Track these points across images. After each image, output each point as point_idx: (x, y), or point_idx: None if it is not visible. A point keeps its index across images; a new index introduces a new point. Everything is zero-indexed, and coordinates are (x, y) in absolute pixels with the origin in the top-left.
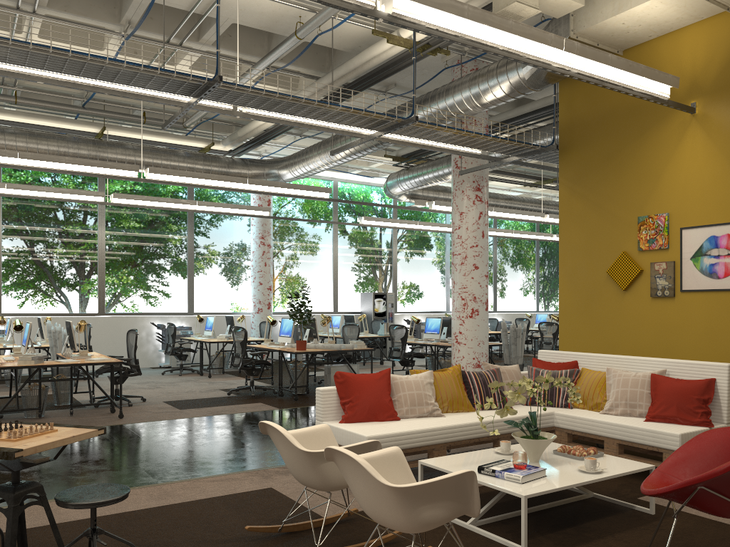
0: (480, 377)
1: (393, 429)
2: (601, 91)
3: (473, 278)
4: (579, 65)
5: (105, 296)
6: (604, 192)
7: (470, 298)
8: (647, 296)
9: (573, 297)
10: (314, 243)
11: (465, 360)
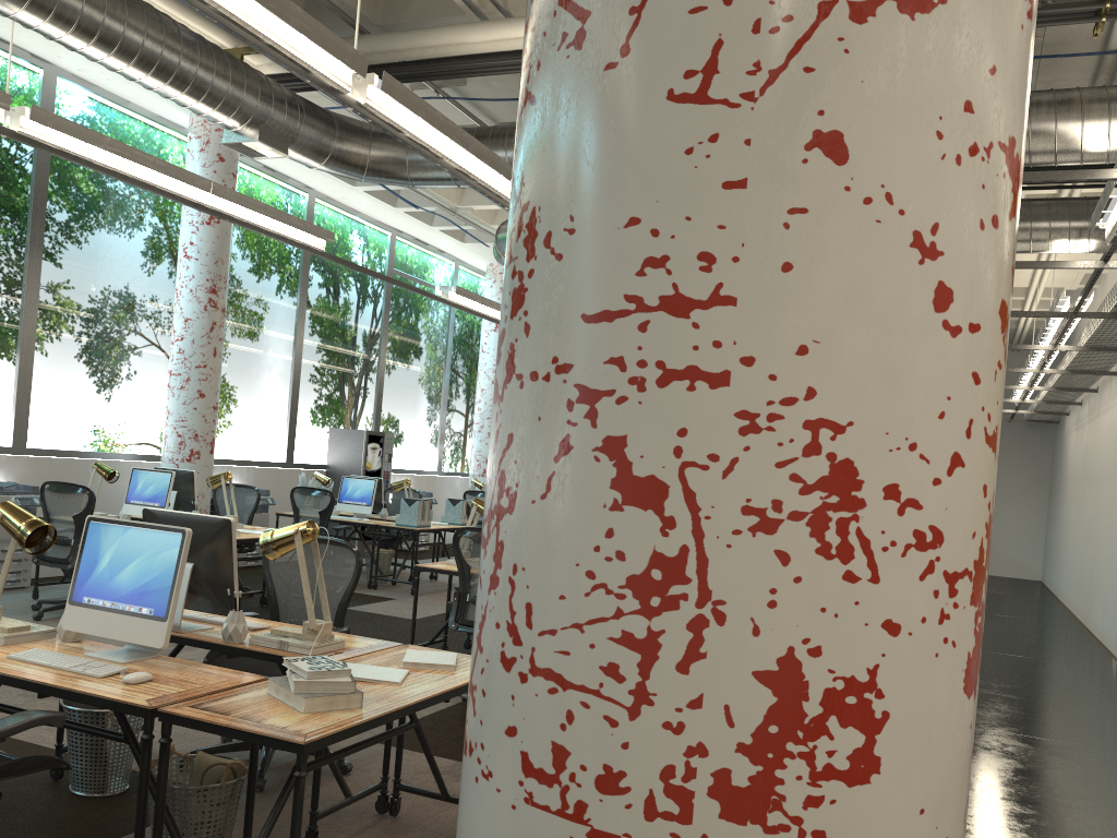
0: None
1: None
2: None
3: None
4: None
5: None
6: None
7: None
8: None
9: None
10: (267, 317)
11: None
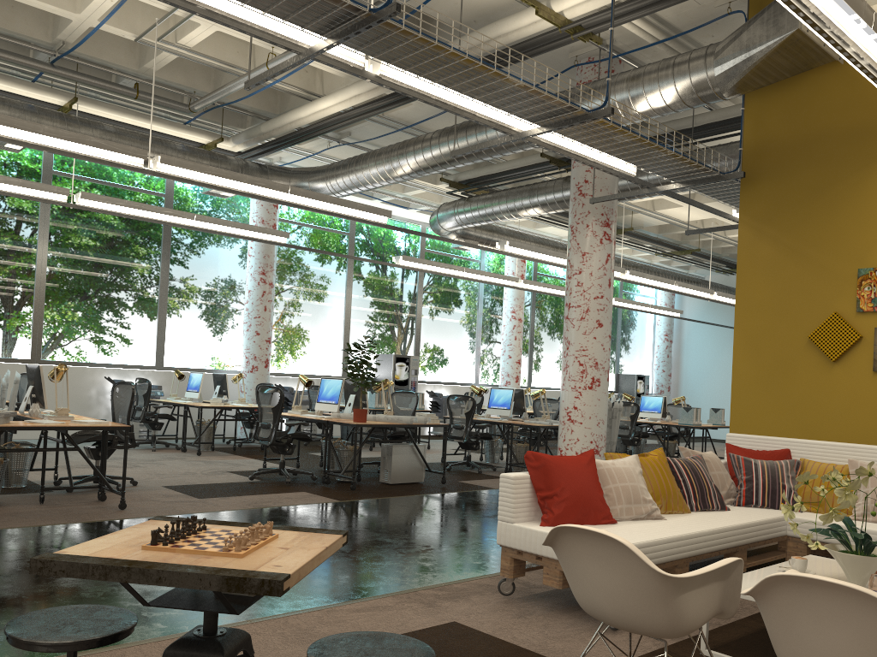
0: (689, 467)
1: (631, 536)
2: (808, 108)
3: (595, 339)
4: (873, 53)
5: (42, 337)
6: (807, 236)
7: (590, 363)
8: (867, 370)
9: (754, 367)
10: (322, 287)
11: (580, 443)
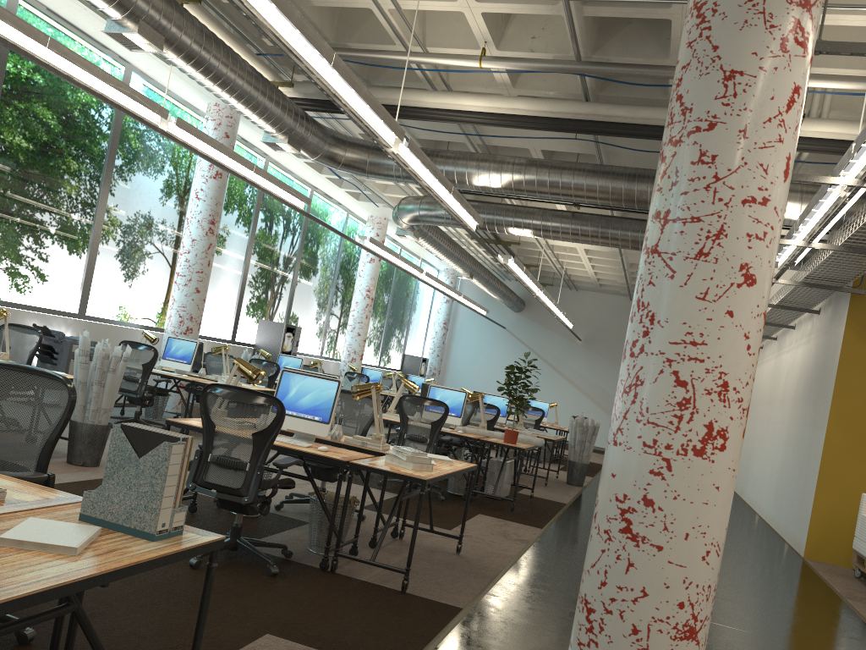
0: None
1: None
2: None
3: None
4: None
5: None
6: None
7: None
8: None
9: (844, 437)
10: (231, 240)
11: None
